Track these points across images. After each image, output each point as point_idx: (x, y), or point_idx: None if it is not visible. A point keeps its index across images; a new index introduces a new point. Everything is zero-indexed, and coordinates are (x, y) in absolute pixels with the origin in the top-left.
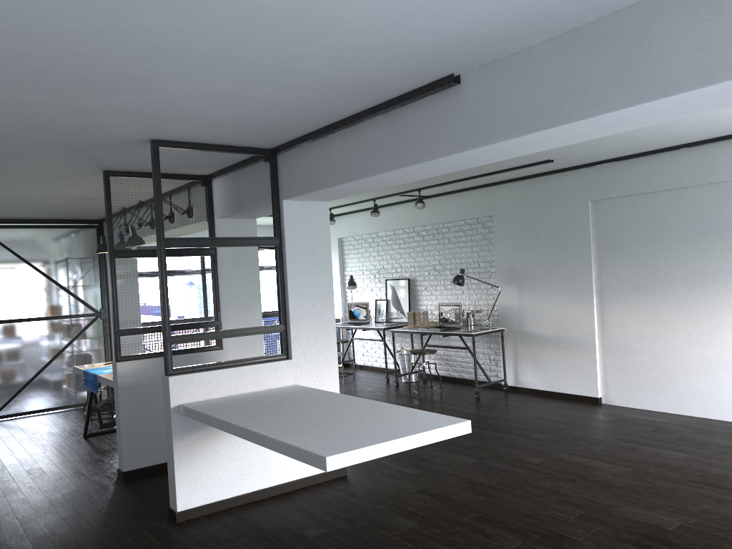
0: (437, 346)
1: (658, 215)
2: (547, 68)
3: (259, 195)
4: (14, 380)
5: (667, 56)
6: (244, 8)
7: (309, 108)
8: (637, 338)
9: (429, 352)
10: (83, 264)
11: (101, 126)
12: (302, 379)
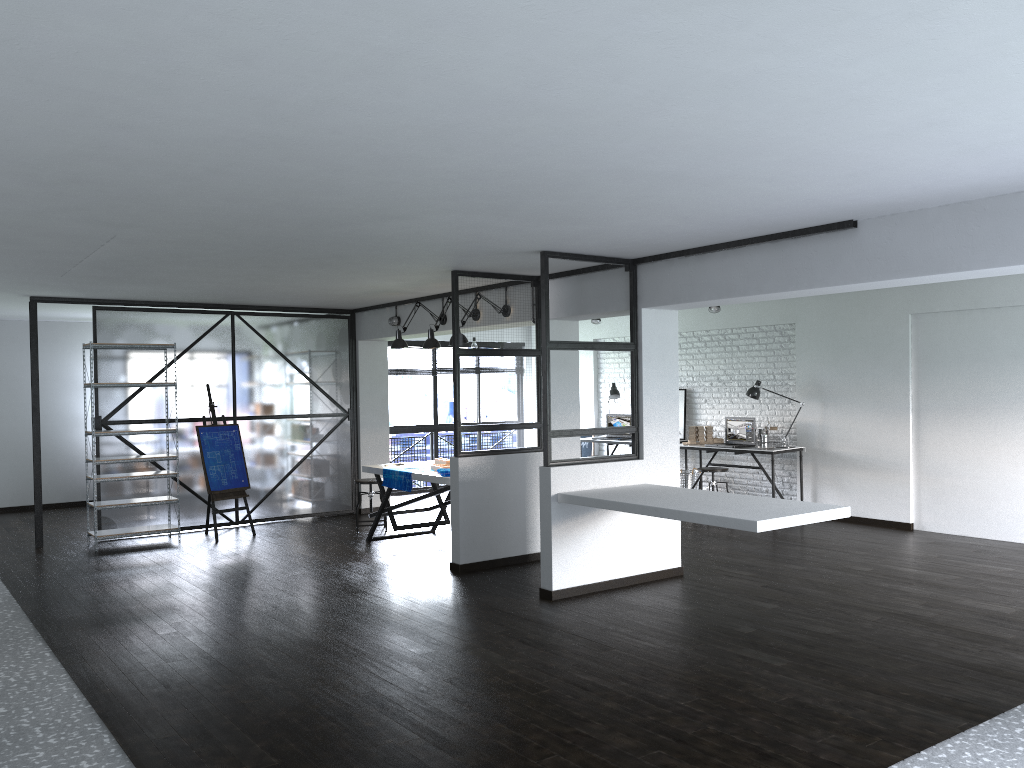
0: (723, 465)
1: (986, 333)
2: (941, 227)
3: (609, 301)
4: (264, 482)
5: None
6: (745, 189)
7: (709, 235)
8: (956, 460)
9: (721, 470)
10: (333, 358)
11: (519, 242)
12: (650, 479)
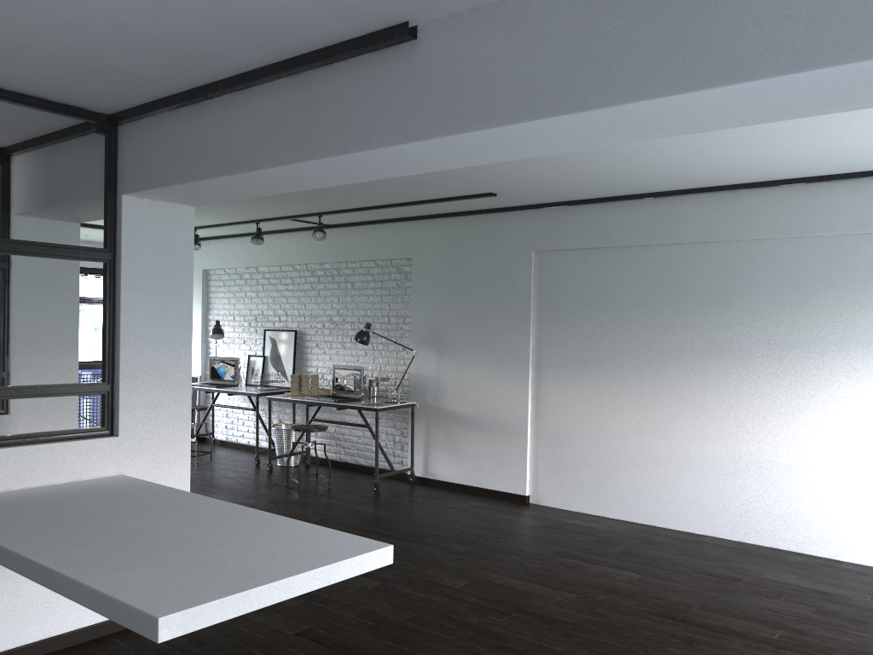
0: (327, 421)
1: (613, 276)
2: (554, 27)
3: (85, 184)
4: None
5: (742, 23)
6: None
7: (174, 47)
8: (577, 424)
9: (317, 429)
10: None
11: None
12: (132, 467)
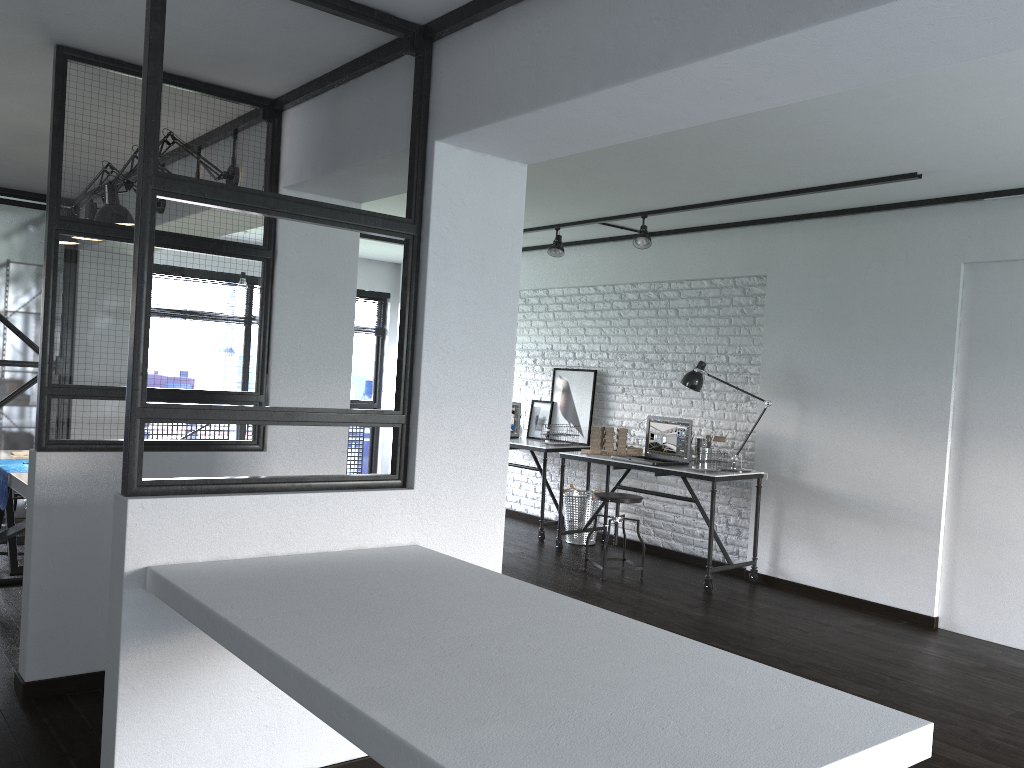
0: (638, 490)
1: None
2: None
3: (380, 134)
4: None
5: None
6: None
7: None
8: None
9: (630, 500)
10: (34, 273)
11: None
12: (429, 535)
